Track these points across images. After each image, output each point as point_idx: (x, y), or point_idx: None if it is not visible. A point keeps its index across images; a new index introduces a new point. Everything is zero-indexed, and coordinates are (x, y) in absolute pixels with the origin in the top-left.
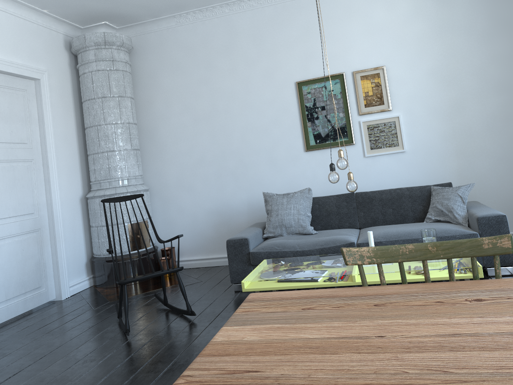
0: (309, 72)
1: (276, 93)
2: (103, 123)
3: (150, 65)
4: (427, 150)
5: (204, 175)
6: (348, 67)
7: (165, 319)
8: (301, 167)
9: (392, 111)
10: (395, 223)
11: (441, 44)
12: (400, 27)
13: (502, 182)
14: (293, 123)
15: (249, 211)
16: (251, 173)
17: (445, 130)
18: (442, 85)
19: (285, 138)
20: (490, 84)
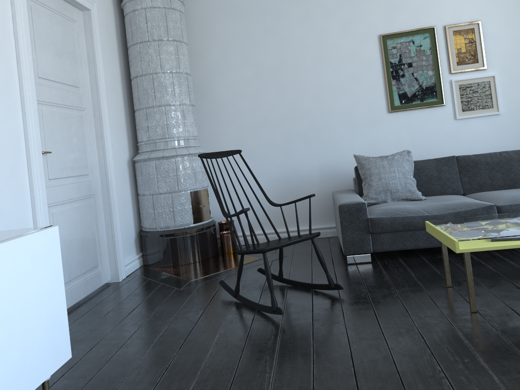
0: (395, 24)
1: (356, 47)
2: (160, 71)
3: (202, 9)
4: None
5: (269, 138)
6: (439, 21)
7: (299, 296)
8: (384, 130)
9: (486, 70)
10: (503, 188)
11: None
12: None
13: None
14: (375, 80)
15: (321, 179)
16: (324, 136)
17: None
18: None
19: (366, 98)
20: None
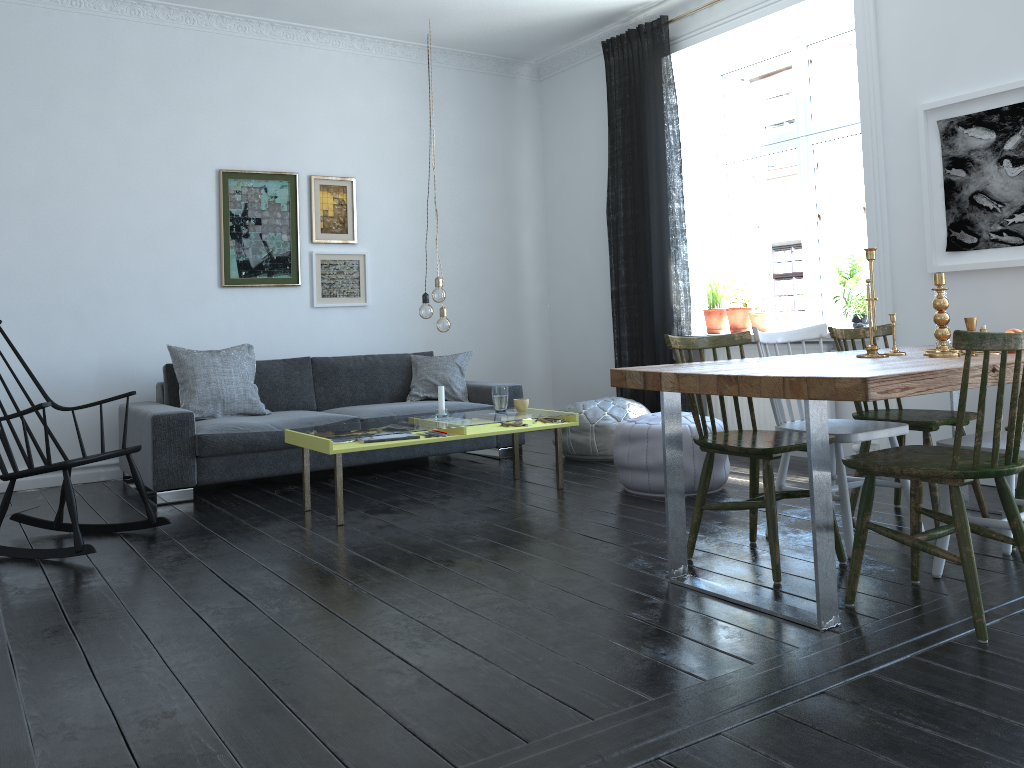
0: (243, 159)
1: (181, 181)
2: None
3: None
4: (394, 307)
5: (8, 309)
6: (304, 168)
7: (100, 540)
8: (211, 313)
9: (356, 245)
10: (366, 403)
11: (425, 167)
12: (379, 129)
13: (472, 358)
14: (205, 236)
15: (100, 384)
16: (114, 313)
17: (418, 283)
18: (420, 222)
19: (189, 260)
20: (472, 233)
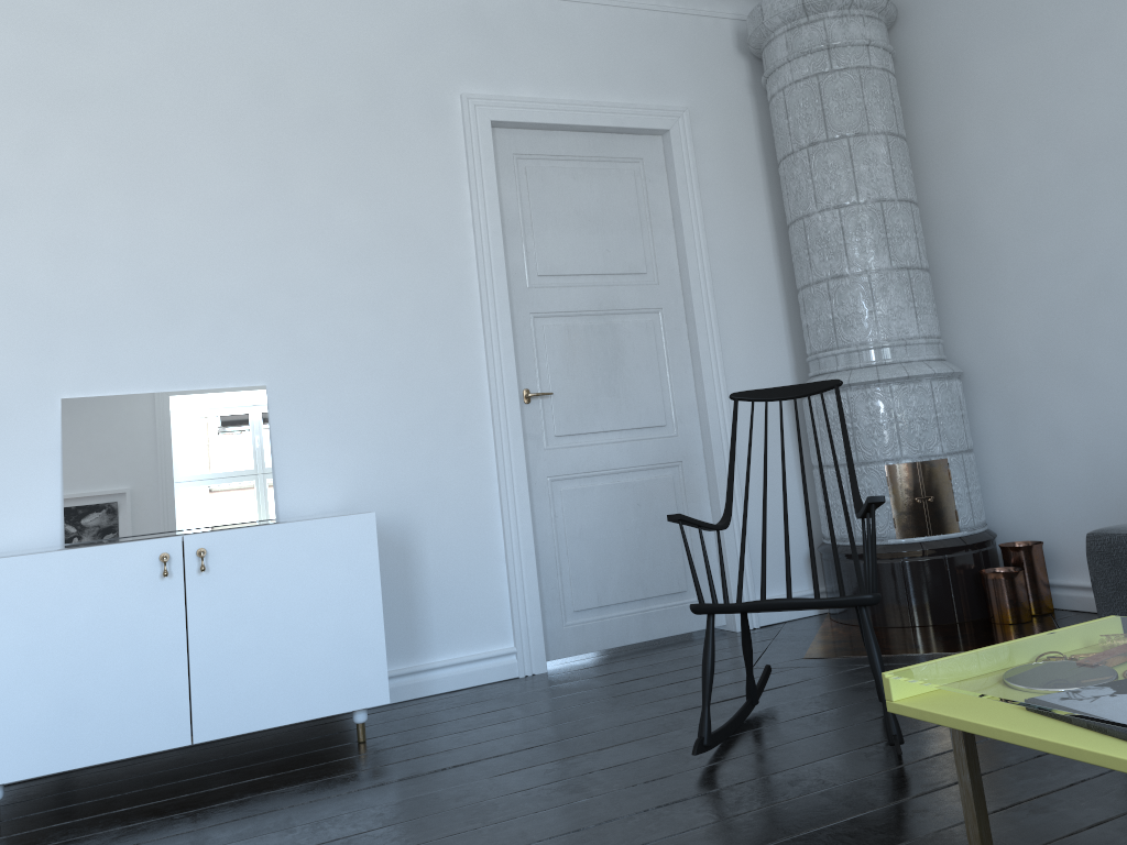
0: None
1: None
2: (815, 209)
3: (944, 36)
4: None
5: (1118, 330)
6: None
7: (839, 741)
8: None
9: None
10: None
11: None
12: None
13: None
14: None
15: None
16: None
17: None
18: None
19: None
20: None
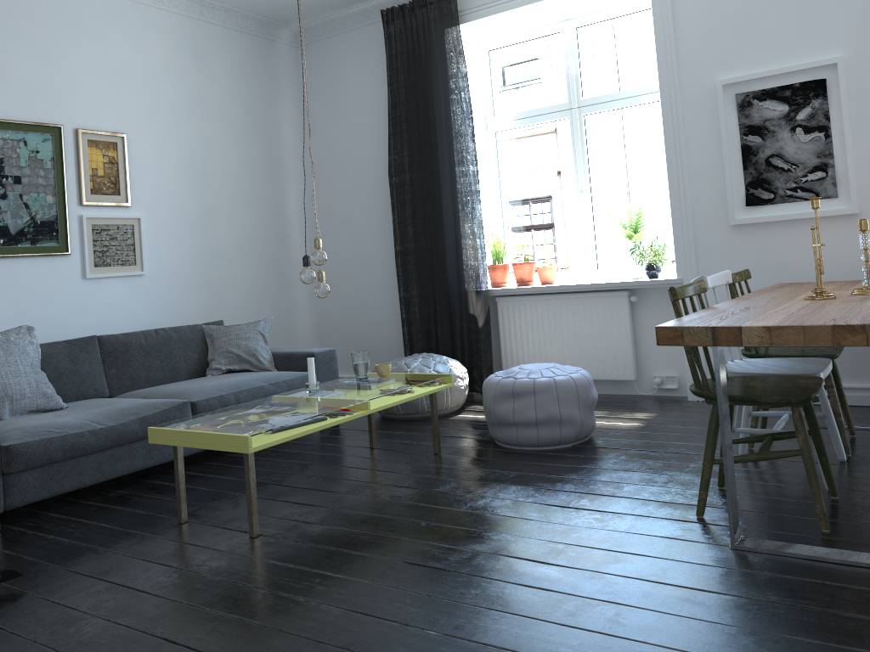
0: None
1: None
2: None
3: None
4: (171, 275)
5: None
6: (69, 119)
7: None
8: None
9: (129, 208)
10: (162, 382)
11: (197, 126)
12: (149, 82)
13: None
14: None
15: None
16: None
17: (194, 248)
18: (194, 184)
19: None
20: (243, 195)
